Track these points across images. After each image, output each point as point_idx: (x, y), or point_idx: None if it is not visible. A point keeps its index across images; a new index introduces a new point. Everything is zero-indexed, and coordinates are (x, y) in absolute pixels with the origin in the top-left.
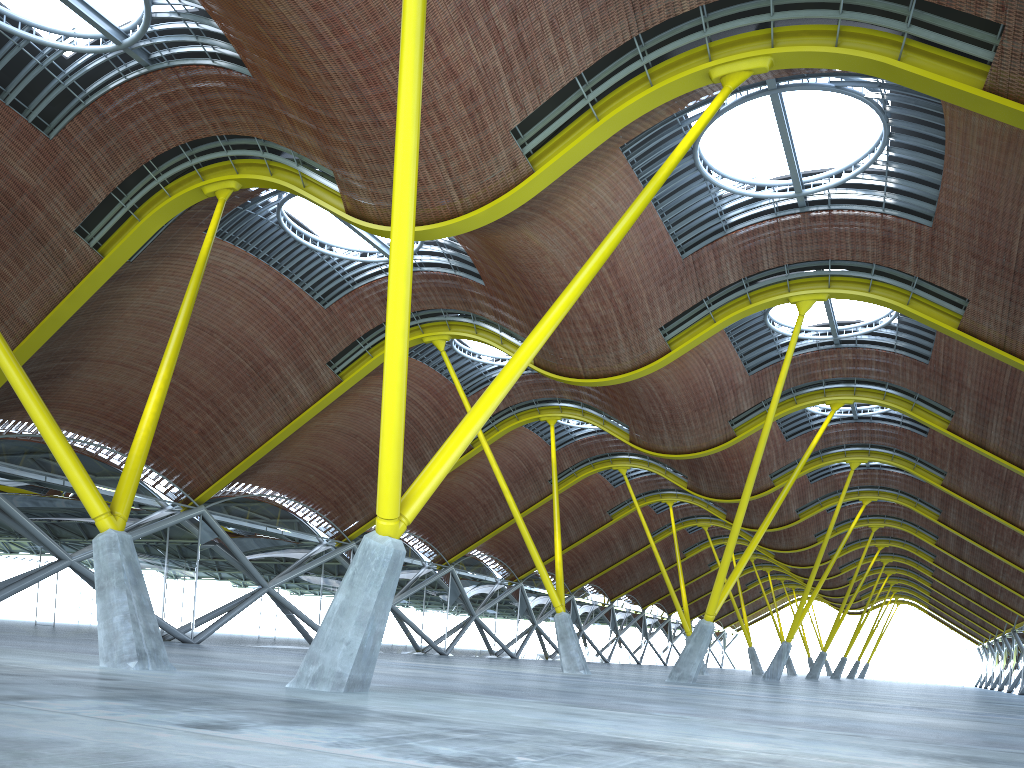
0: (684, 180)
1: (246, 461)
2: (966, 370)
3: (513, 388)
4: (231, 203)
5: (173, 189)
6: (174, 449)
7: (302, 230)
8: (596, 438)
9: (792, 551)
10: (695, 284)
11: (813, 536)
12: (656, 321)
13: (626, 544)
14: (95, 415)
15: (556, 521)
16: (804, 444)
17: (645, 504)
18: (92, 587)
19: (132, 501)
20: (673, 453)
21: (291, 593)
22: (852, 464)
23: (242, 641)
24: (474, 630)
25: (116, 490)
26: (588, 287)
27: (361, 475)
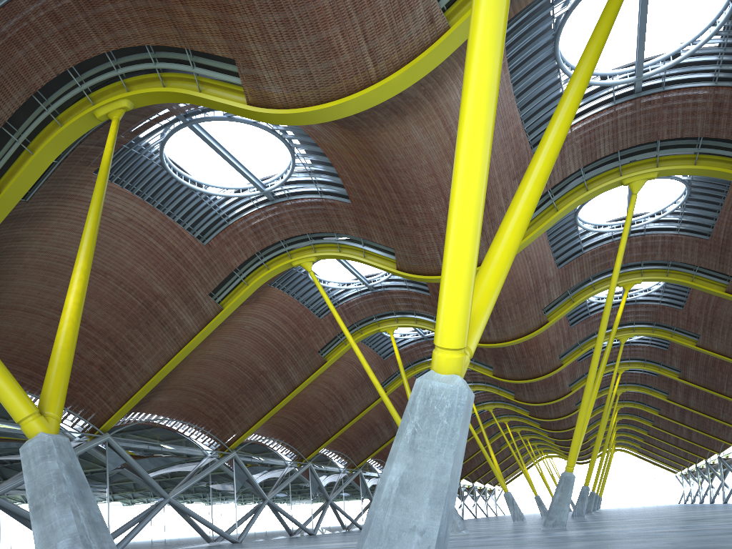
0: (539, 74)
1: (143, 389)
2: None
3: (357, 307)
4: (119, 140)
5: (64, 119)
6: (78, 386)
7: (181, 172)
8: (416, 345)
9: (560, 418)
10: None
11: (574, 405)
12: None
13: None
14: (3, 361)
15: None
16: (584, 328)
17: None
18: (13, 518)
19: (64, 399)
20: (497, 342)
21: (188, 500)
22: (622, 339)
23: (153, 547)
24: (331, 511)
25: (43, 388)
26: None
27: (236, 394)
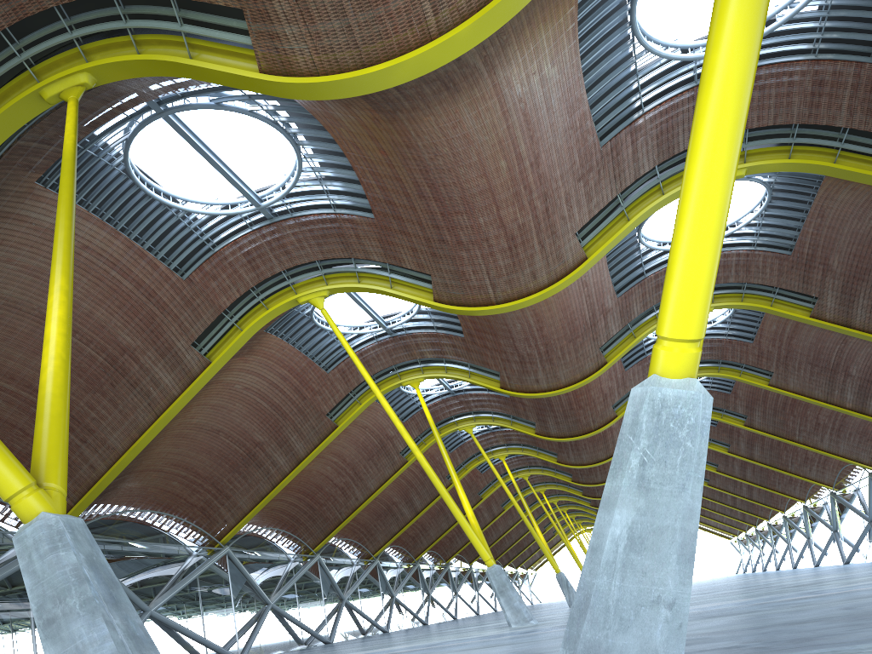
0: (609, 45)
1: (111, 471)
2: (834, 251)
3: (373, 356)
4: None
5: None
6: None
7: (151, 182)
8: (441, 403)
9: None
10: (611, 177)
11: None
12: (573, 225)
13: (459, 506)
14: None
15: (454, 476)
16: (640, 371)
17: (479, 463)
18: None
19: (66, 465)
20: (548, 390)
21: (175, 612)
22: None
23: None
24: (347, 613)
25: (34, 450)
26: (508, 189)
27: (227, 474)
